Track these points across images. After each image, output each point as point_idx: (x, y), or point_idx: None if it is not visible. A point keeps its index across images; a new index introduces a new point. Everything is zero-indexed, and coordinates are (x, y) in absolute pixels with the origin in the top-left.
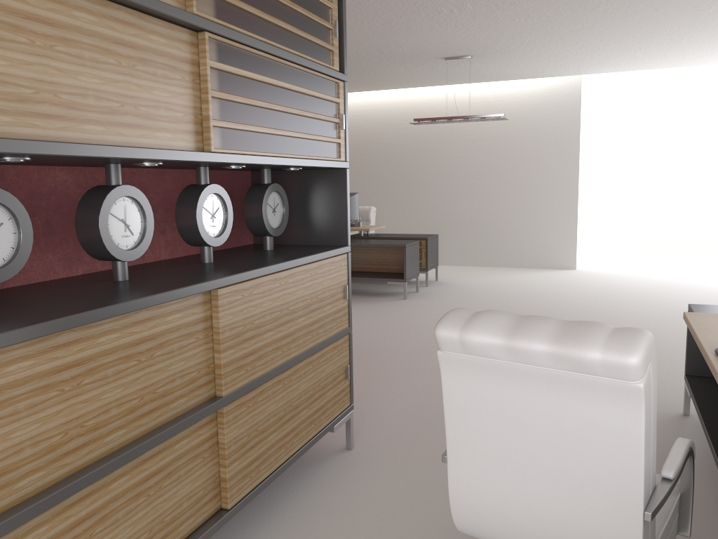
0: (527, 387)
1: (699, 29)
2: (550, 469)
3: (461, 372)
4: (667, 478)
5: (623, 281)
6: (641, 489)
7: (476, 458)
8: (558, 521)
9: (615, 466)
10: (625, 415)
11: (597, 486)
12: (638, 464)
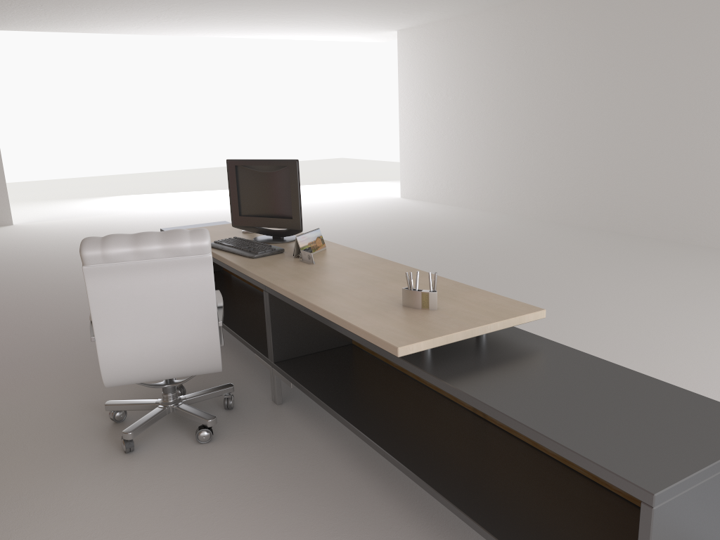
0: (148, 273)
1: (98, 7)
2: (166, 318)
3: (102, 276)
4: (220, 306)
5: (66, 228)
6: (216, 310)
7: (117, 330)
8: (174, 346)
9: (202, 303)
10: (204, 273)
11: (193, 317)
12: (213, 297)
